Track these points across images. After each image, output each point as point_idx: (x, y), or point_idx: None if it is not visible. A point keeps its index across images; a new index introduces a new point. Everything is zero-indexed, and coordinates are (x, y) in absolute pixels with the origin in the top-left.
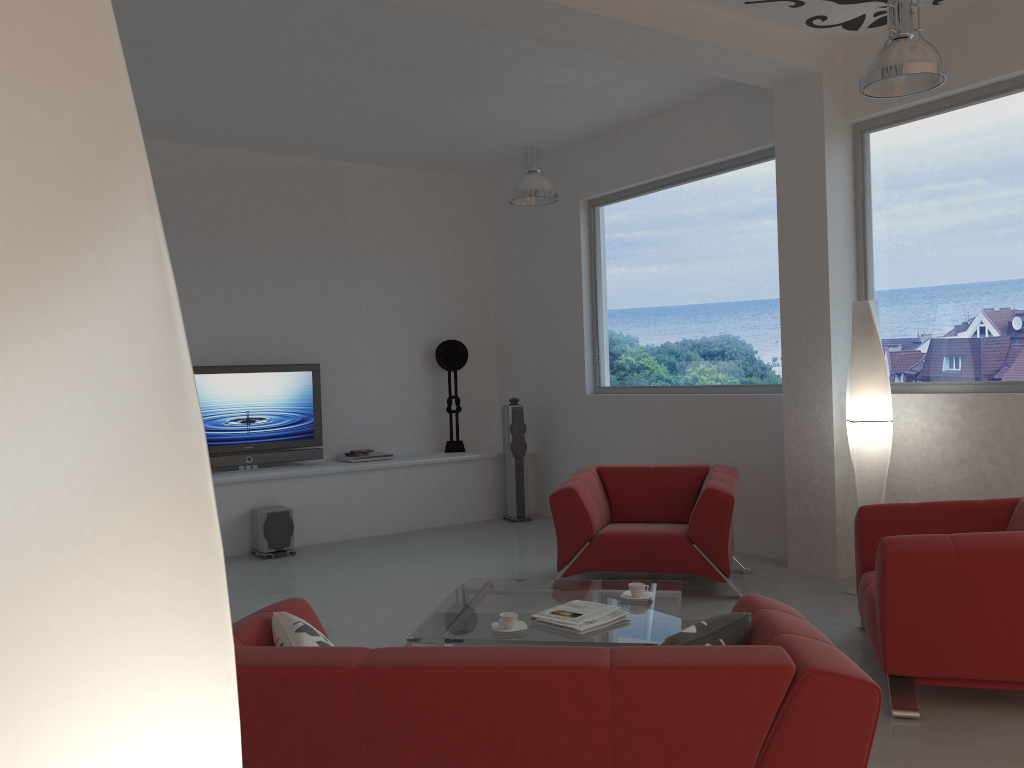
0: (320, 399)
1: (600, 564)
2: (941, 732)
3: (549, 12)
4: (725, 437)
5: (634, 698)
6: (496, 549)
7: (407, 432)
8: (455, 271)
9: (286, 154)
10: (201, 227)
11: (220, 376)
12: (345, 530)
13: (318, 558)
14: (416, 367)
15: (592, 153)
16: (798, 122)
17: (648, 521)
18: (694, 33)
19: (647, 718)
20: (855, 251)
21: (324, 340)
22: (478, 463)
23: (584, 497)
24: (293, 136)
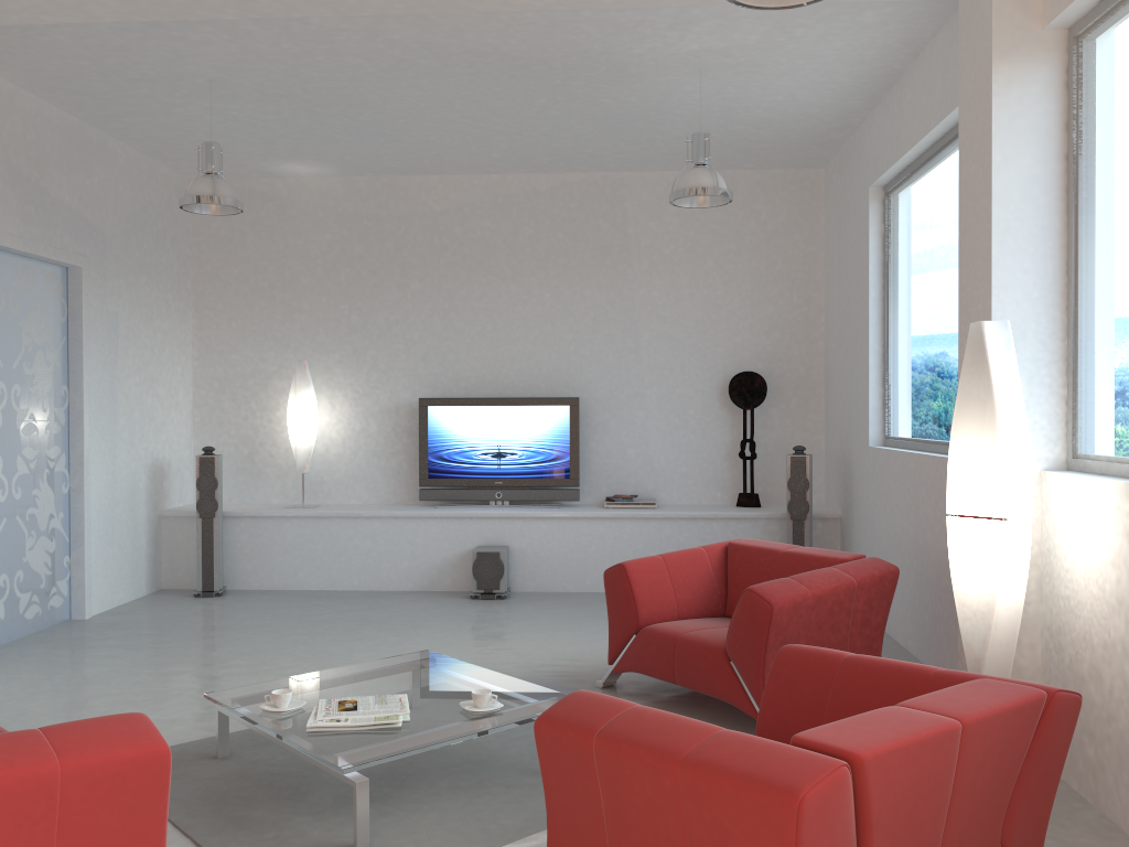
0: (577, 436)
1: (639, 665)
2: None
3: None
4: None
5: None
6: None
7: (695, 479)
8: (768, 287)
9: (560, 172)
10: (470, 257)
11: (472, 408)
12: (582, 581)
13: (512, 606)
14: (710, 403)
15: (876, 123)
16: (974, 43)
17: None
18: None
19: None
20: (1064, 237)
21: (597, 371)
22: (758, 523)
23: (640, 577)
24: (535, 154)
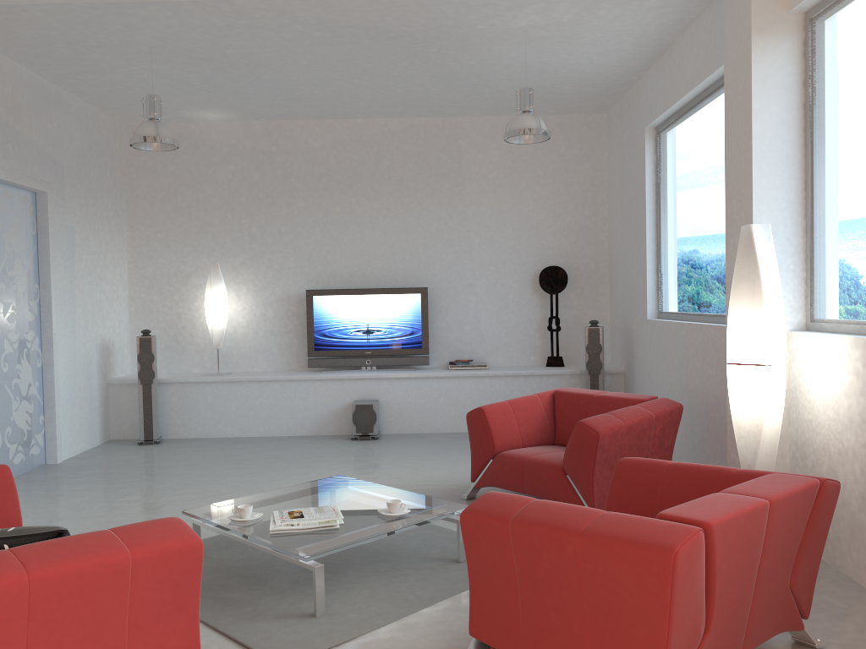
0: (427, 316)
1: (496, 481)
2: None
3: None
4: (715, 370)
5: None
6: None
7: (515, 346)
8: (566, 203)
9: (409, 117)
10: (342, 182)
11: (347, 297)
12: (433, 425)
13: (384, 444)
14: (525, 290)
15: (650, 80)
16: (736, 23)
17: None
18: None
19: None
20: (803, 164)
21: (440, 268)
22: (563, 378)
23: (494, 417)
24: (393, 103)
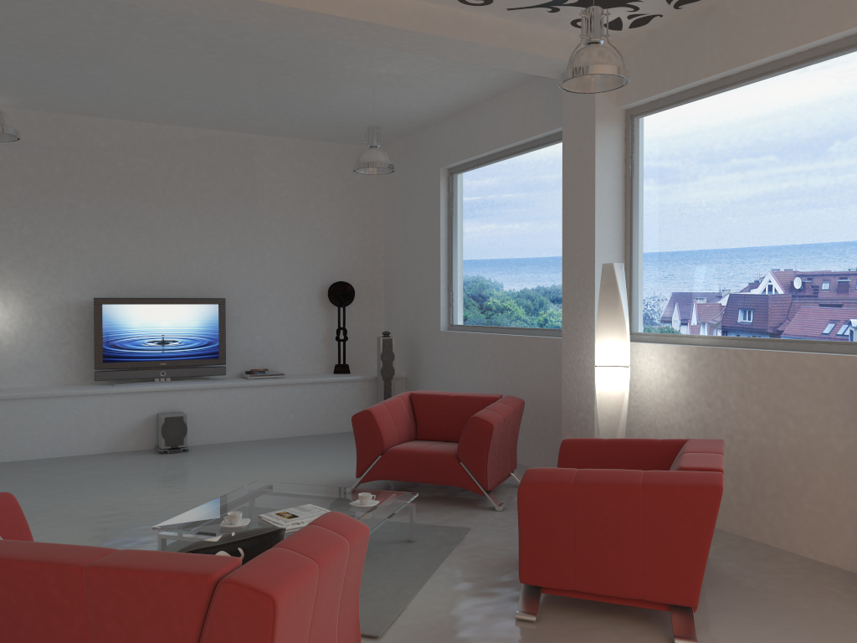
0: (225, 327)
1: (387, 474)
2: (542, 635)
3: (325, 20)
4: (530, 372)
5: (100, 591)
6: (345, 456)
7: (303, 356)
8: (350, 224)
9: (205, 128)
10: (132, 187)
11: (140, 306)
12: (237, 433)
13: (202, 455)
14: (313, 303)
15: (449, 129)
16: (578, 108)
17: (444, 440)
18: (463, 35)
19: (111, 607)
20: (624, 219)
21: (233, 279)
22: (356, 384)
23: (380, 418)
24: (201, 114)
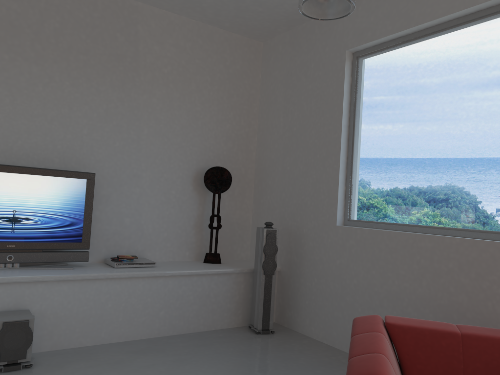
0: (92, 206)
1: None
2: None
3: None
4: None
5: None
6: None
7: (173, 242)
8: (227, 111)
9: None
10: None
11: None
12: (97, 335)
13: None
14: (186, 187)
15: (363, 7)
16: None
17: None
18: None
19: None
20: None
21: (105, 154)
22: (231, 276)
23: None
24: None
